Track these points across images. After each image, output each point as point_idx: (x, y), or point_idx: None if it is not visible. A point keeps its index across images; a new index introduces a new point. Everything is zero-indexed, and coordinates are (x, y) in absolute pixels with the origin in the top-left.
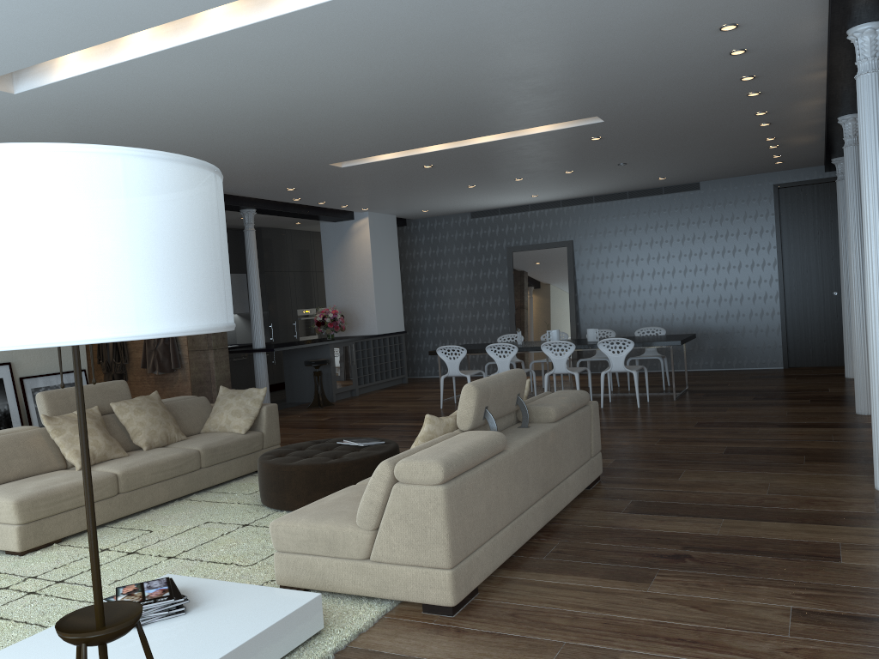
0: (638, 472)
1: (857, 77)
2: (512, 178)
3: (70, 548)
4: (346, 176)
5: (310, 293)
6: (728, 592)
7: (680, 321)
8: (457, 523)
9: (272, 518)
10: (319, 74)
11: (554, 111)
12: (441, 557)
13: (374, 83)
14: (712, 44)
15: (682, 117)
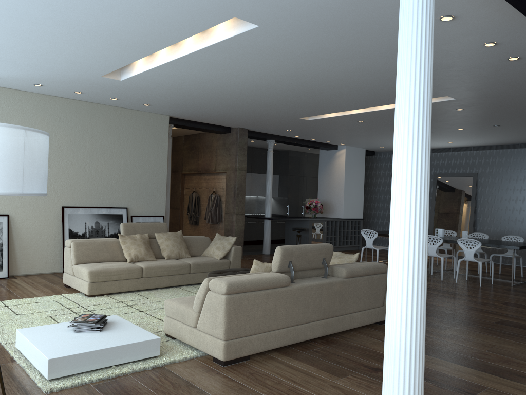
0: None
1: None
2: None
3: (109, 298)
4: (315, 125)
5: (315, 190)
6: (377, 393)
7: None
8: (233, 317)
9: None
10: (254, 72)
11: None
12: (221, 333)
13: (288, 76)
14: (488, 54)
15: (513, 98)
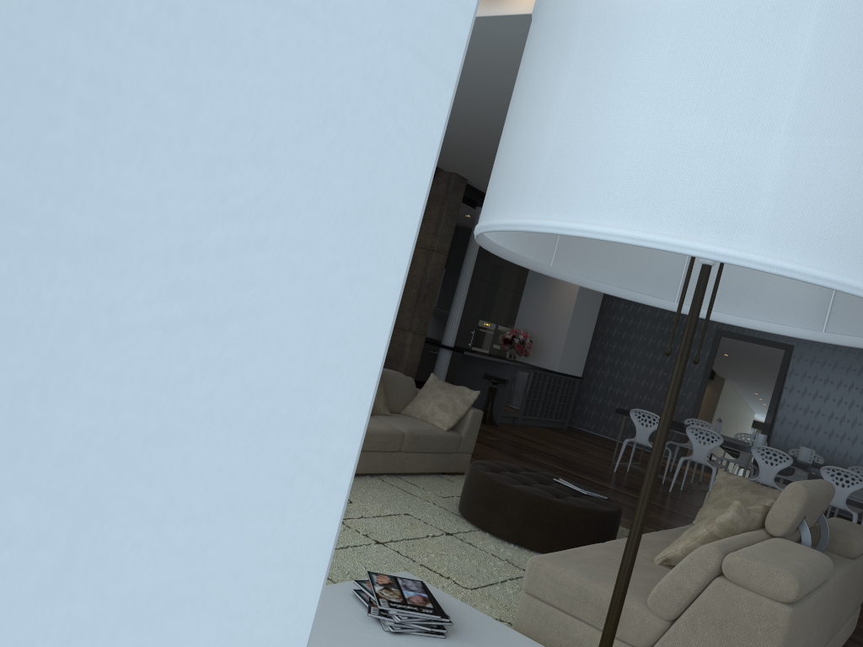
0: None
1: None
2: None
3: None
4: None
5: (496, 307)
6: None
7: None
8: None
9: (476, 537)
10: None
11: None
12: None
13: None
14: None
15: None
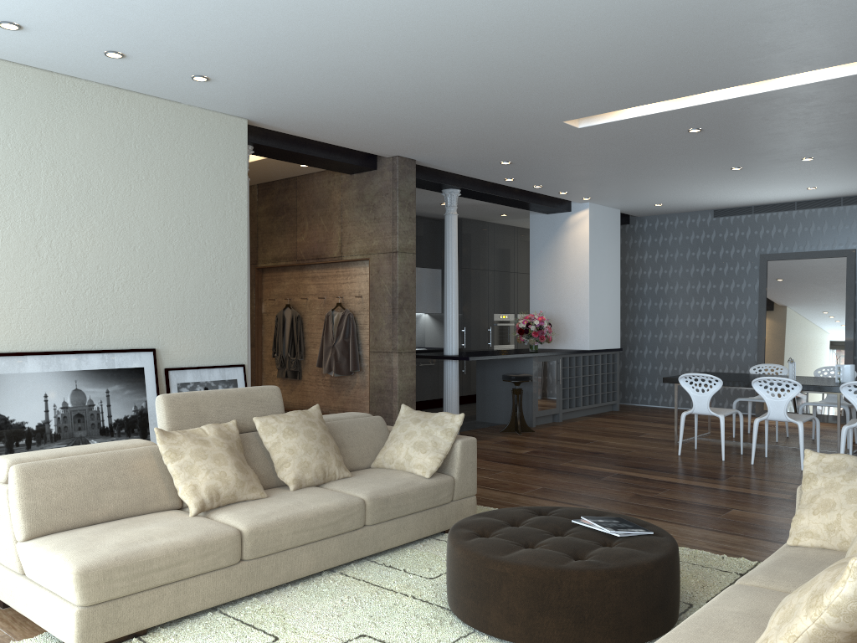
0: None
1: None
2: (798, 157)
3: None
4: (579, 144)
5: (509, 296)
6: None
7: None
8: None
9: None
10: None
11: None
12: None
13: None
14: None
15: None
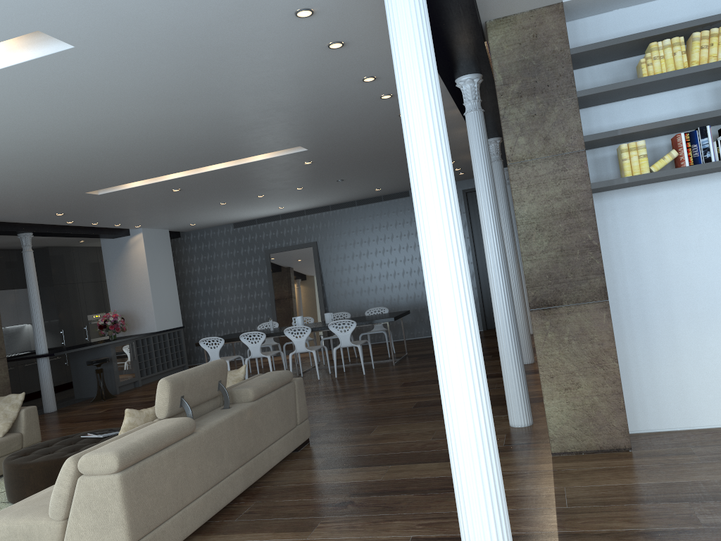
0: (341, 431)
1: (465, 114)
2: (254, 196)
3: None
4: (106, 201)
5: (99, 299)
6: (369, 530)
7: (404, 300)
8: (136, 504)
9: None
10: (37, 122)
11: (263, 144)
12: (121, 536)
13: (93, 127)
14: (363, 91)
15: (369, 144)
